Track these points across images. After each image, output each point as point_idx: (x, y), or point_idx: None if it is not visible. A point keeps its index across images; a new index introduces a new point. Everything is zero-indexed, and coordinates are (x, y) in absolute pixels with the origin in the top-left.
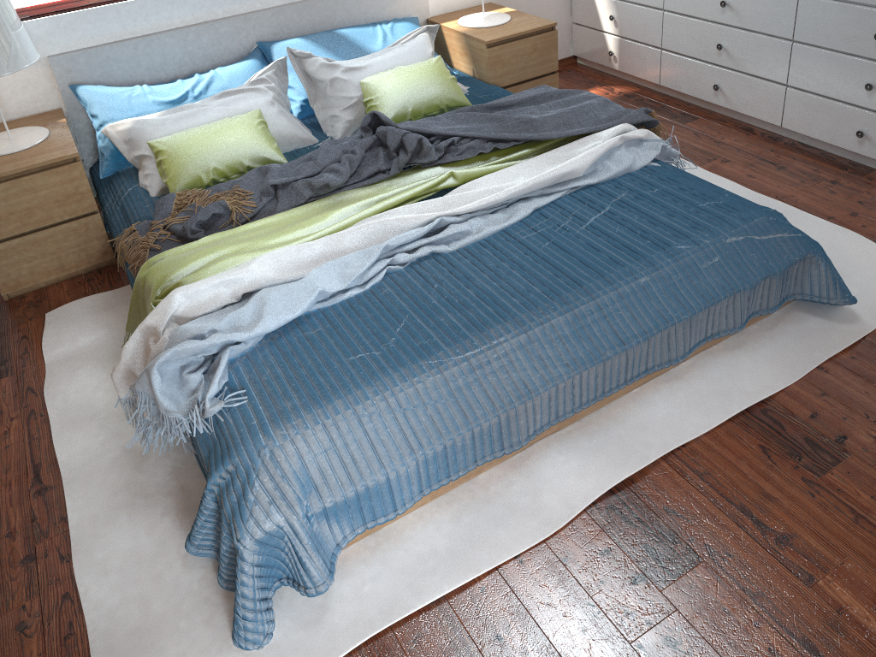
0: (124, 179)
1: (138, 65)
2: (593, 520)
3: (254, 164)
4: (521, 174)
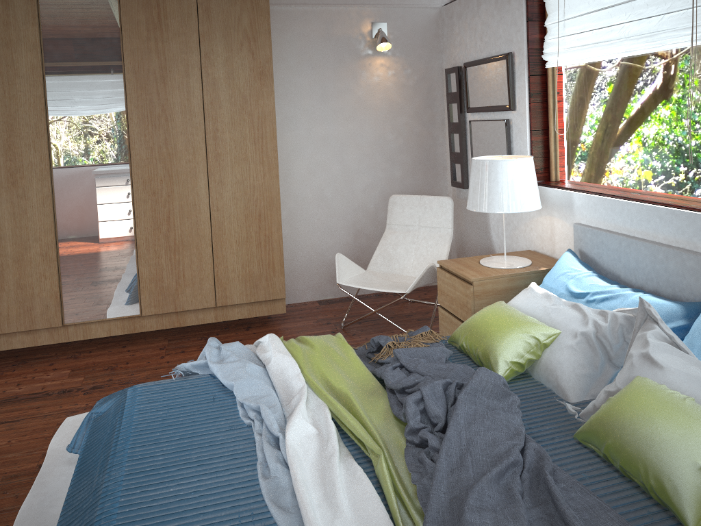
0: None
1: (618, 259)
2: None
3: (482, 357)
4: (365, 525)
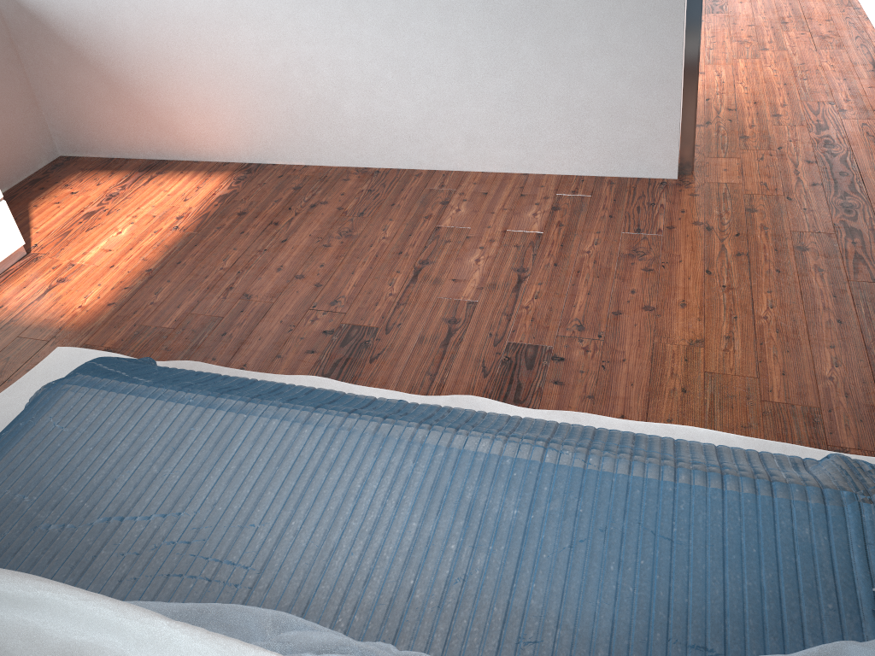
0: None
1: None
2: (540, 402)
3: None
4: None
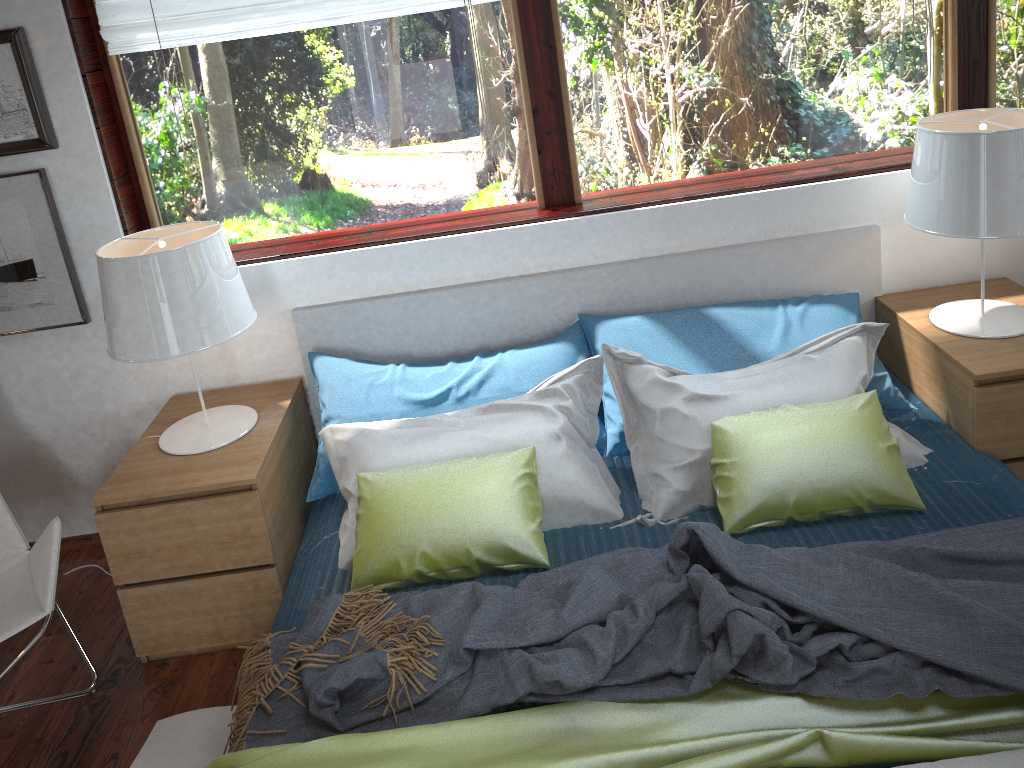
0: (332, 511)
1: (405, 331)
2: None
3: (489, 557)
4: None
